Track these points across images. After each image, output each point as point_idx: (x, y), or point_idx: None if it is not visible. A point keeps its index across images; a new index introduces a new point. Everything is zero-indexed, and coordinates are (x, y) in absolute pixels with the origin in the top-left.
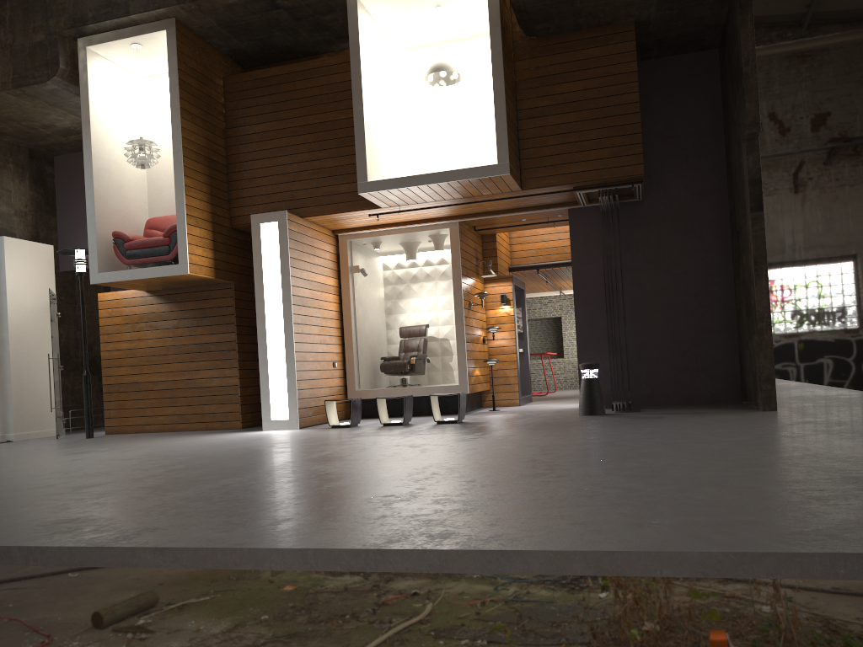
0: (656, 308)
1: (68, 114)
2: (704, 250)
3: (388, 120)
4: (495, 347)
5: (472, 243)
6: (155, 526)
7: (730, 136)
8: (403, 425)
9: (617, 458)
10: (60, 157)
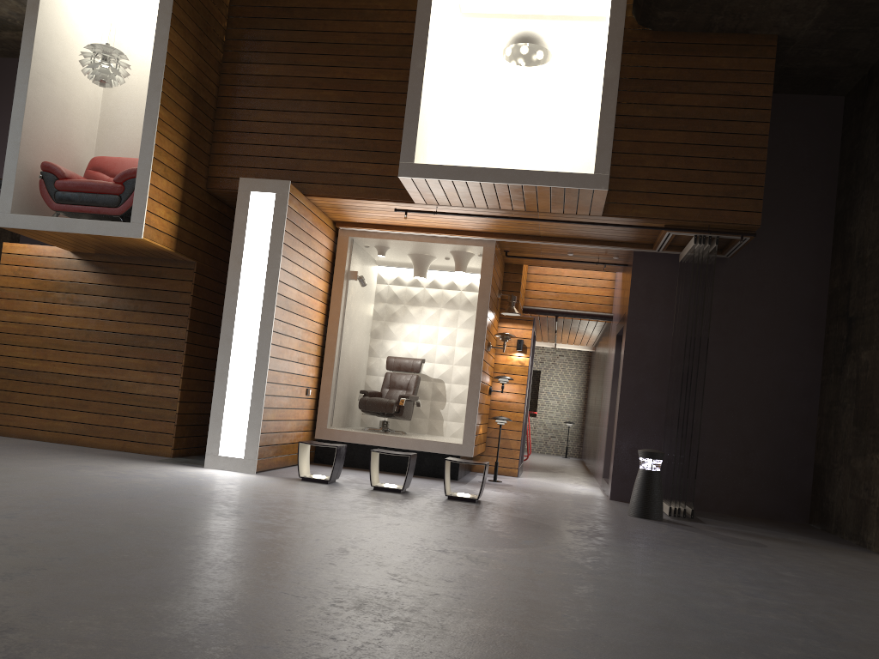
0: (722, 392)
1: None
2: (792, 332)
3: (441, 95)
4: (499, 401)
5: (499, 270)
6: None
7: (856, 201)
8: (402, 494)
9: None
10: None
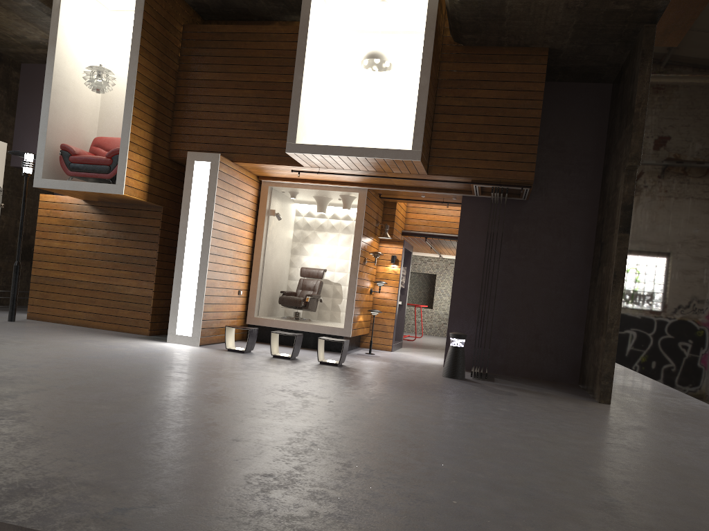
0: (521, 293)
1: (39, 30)
2: (570, 252)
3: (323, 91)
4: (380, 298)
5: (375, 207)
6: (31, 484)
7: (610, 161)
8: (290, 360)
9: (480, 453)
10: (27, 65)
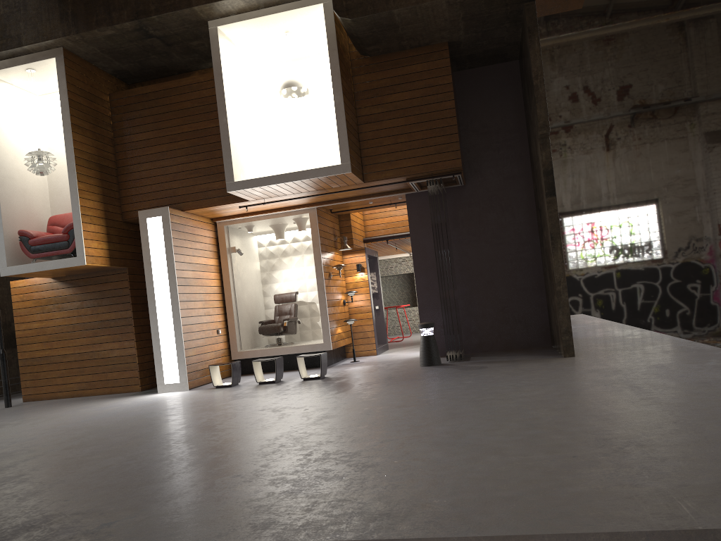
0: (480, 273)
1: None
2: (516, 224)
3: (251, 127)
4: (355, 307)
5: (330, 223)
6: (32, 523)
7: (530, 132)
8: (275, 383)
9: (432, 421)
10: None
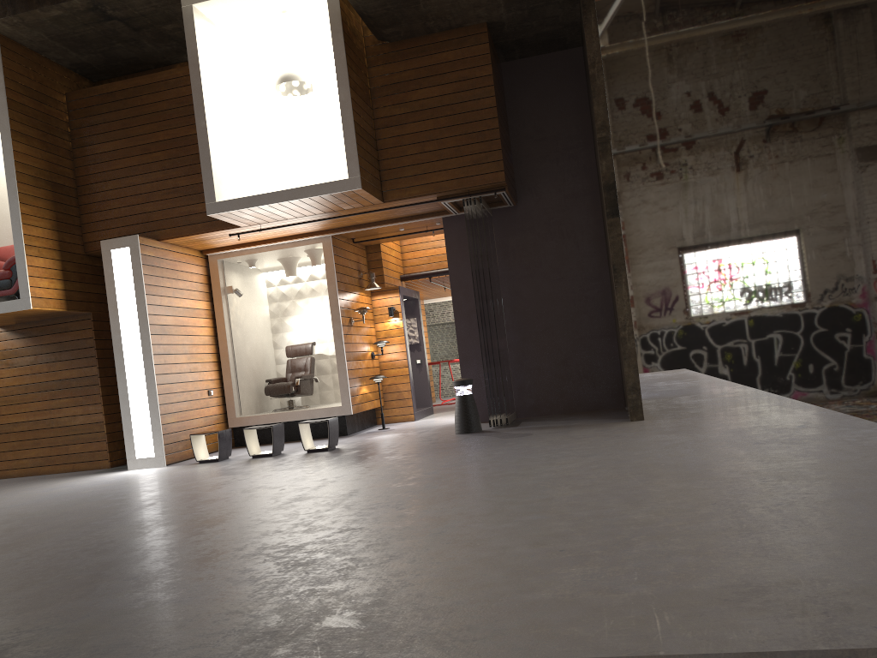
0: (535, 316)
1: None
2: (580, 254)
3: (244, 134)
4: (387, 361)
5: (352, 255)
6: None
7: (594, 137)
8: (272, 456)
9: (420, 504)
10: None
